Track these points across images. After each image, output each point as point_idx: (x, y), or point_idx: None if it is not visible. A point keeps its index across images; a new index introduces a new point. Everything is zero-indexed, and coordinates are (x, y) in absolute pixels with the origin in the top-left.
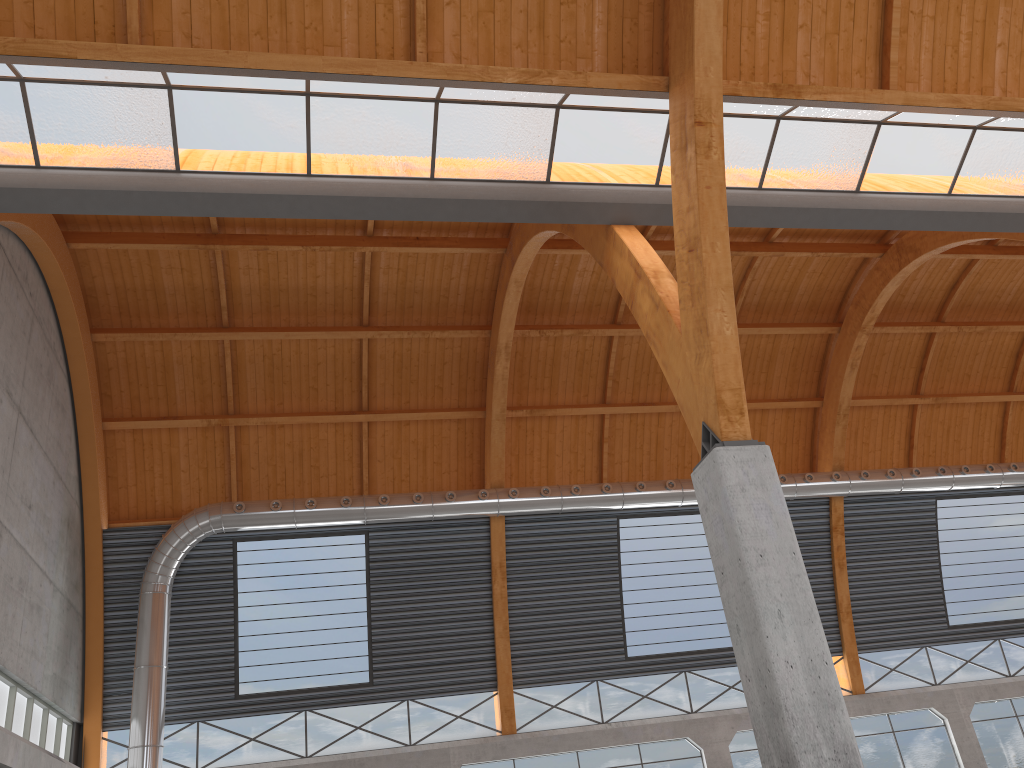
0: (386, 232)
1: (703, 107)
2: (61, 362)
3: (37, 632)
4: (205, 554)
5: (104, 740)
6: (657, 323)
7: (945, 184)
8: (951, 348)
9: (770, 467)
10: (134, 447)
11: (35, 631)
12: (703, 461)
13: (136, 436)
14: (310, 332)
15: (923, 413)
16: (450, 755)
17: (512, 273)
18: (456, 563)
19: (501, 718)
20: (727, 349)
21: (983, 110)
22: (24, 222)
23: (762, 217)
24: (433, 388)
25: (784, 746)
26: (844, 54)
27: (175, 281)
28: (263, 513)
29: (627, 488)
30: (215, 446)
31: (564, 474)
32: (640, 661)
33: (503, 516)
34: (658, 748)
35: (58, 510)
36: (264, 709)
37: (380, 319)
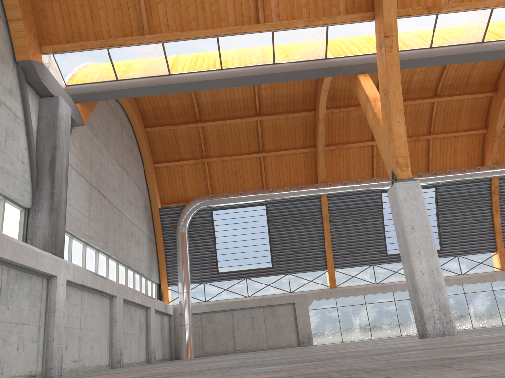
0: None
1: (388, 29)
2: (135, 142)
3: (139, 251)
4: (200, 216)
5: (169, 290)
6: (374, 123)
7: None
8: None
9: (419, 190)
10: (167, 173)
11: (138, 251)
12: (390, 188)
13: (167, 169)
14: (234, 119)
15: None
16: (307, 296)
17: (322, 86)
18: (306, 216)
19: (329, 281)
20: (401, 139)
21: None
22: None
23: (431, 62)
24: (291, 139)
25: (418, 304)
26: None
27: (175, 103)
28: (221, 199)
29: (384, 179)
30: (199, 171)
31: (355, 173)
32: (393, 256)
33: (326, 194)
34: (402, 294)
35: (141, 203)
36: (229, 278)
37: (264, 110)
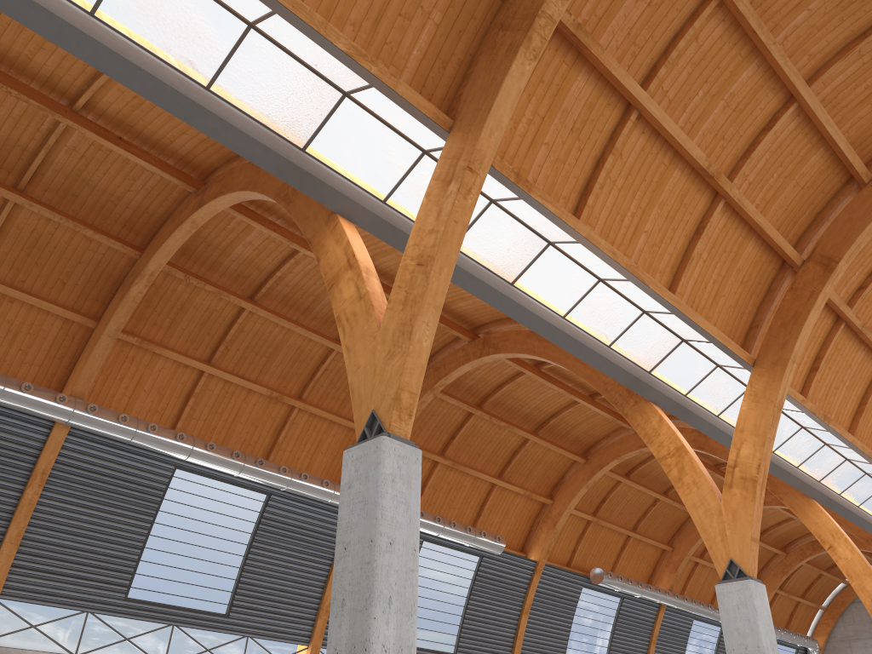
0: (92, 117)
1: (478, 159)
2: None
3: None
4: None
5: None
6: (355, 311)
7: (565, 309)
8: (477, 430)
9: (418, 469)
10: None
11: None
12: (364, 443)
13: None
14: None
15: (439, 470)
16: None
17: (194, 213)
18: None
19: None
20: (419, 357)
21: (625, 269)
22: None
23: None
24: (56, 280)
25: None
26: (561, 180)
27: None
28: None
29: (198, 444)
30: None
31: (143, 410)
32: (137, 604)
33: (69, 426)
34: None
35: None
36: None
37: (37, 192)
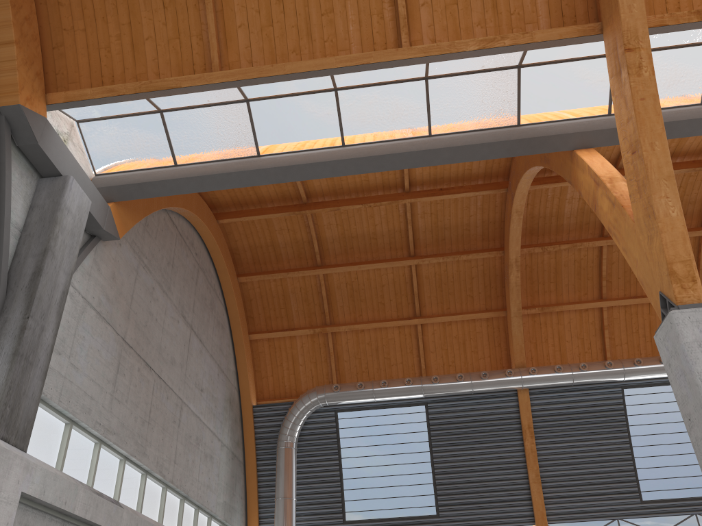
0: (419, 188)
1: (631, 36)
2: (219, 297)
3: (210, 473)
4: (317, 421)
5: None
6: (615, 218)
7: None
8: None
9: None
10: (269, 350)
11: (209, 472)
12: (662, 324)
13: (270, 343)
14: (374, 264)
15: None
16: None
17: (513, 205)
18: (494, 425)
19: None
20: (674, 228)
21: None
22: (185, 207)
23: None
24: (466, 297)
25: None
26: None
27: (285, 238)
28: (352, 391)
29: (626, 364)
30: (320, 347)
31: (574, 355)
32: (654, 504)
33: (527, 389)
34: None
35: (222, 392)
36: None
37: (422, 250)
